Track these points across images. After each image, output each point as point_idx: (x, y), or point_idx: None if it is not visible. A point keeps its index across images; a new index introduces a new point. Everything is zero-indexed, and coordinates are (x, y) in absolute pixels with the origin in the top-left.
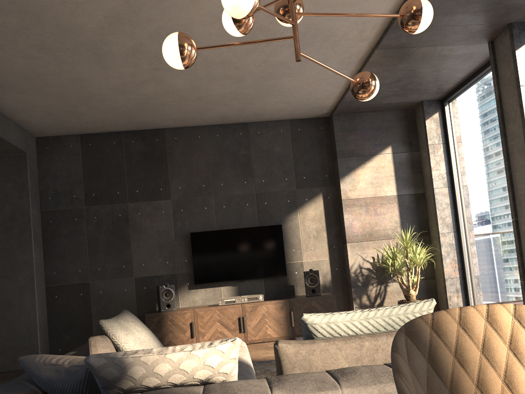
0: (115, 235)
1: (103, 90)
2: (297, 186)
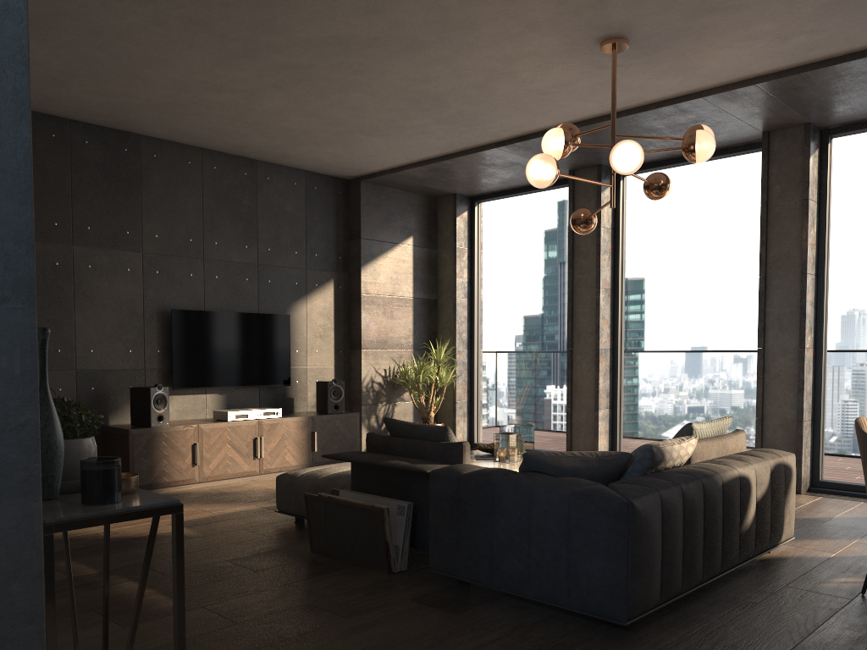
0: (47, 296)
1: (164, 78)
2: (307, 265)
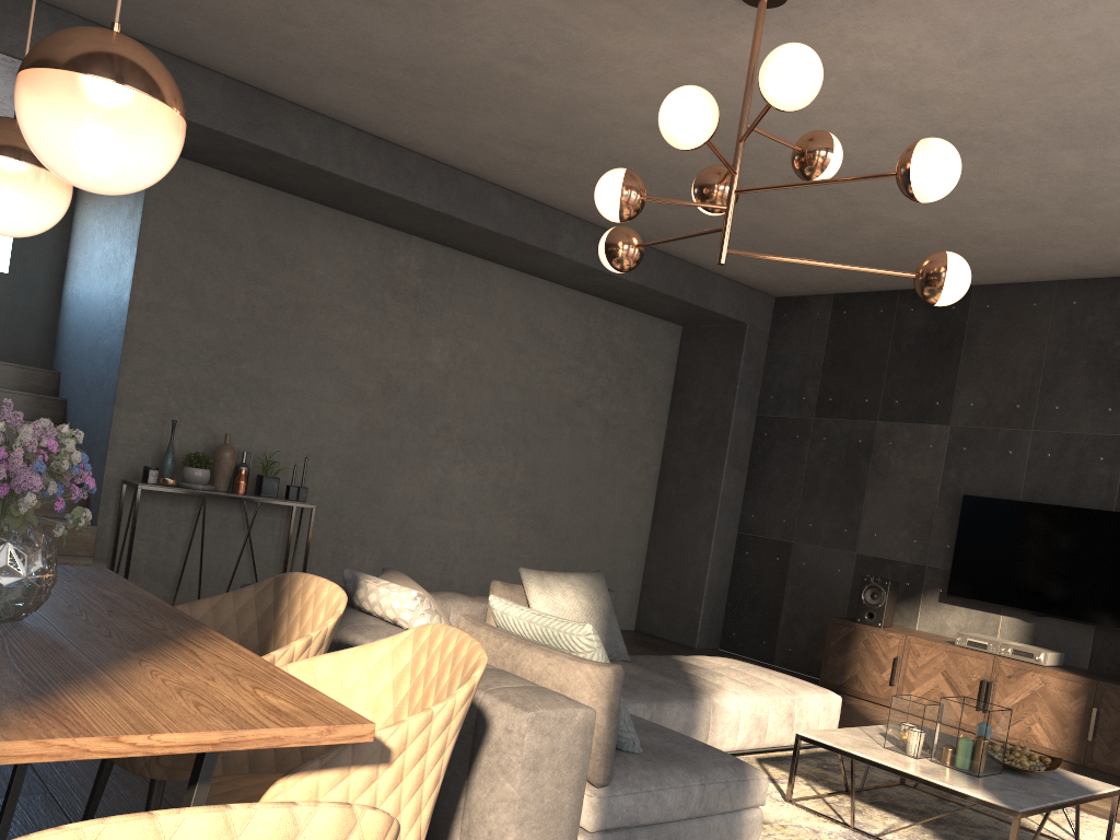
0: (845, 473)
1: (803, 235)
2: None
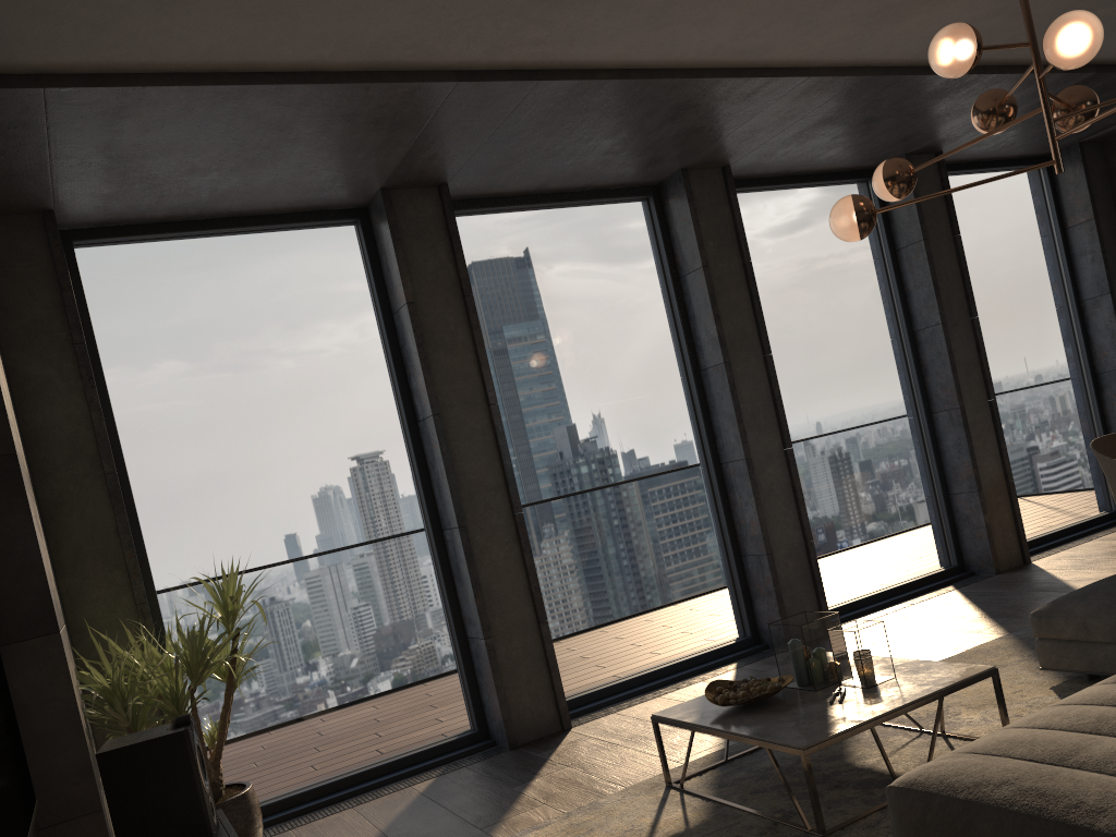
0: None
1: None
2: None
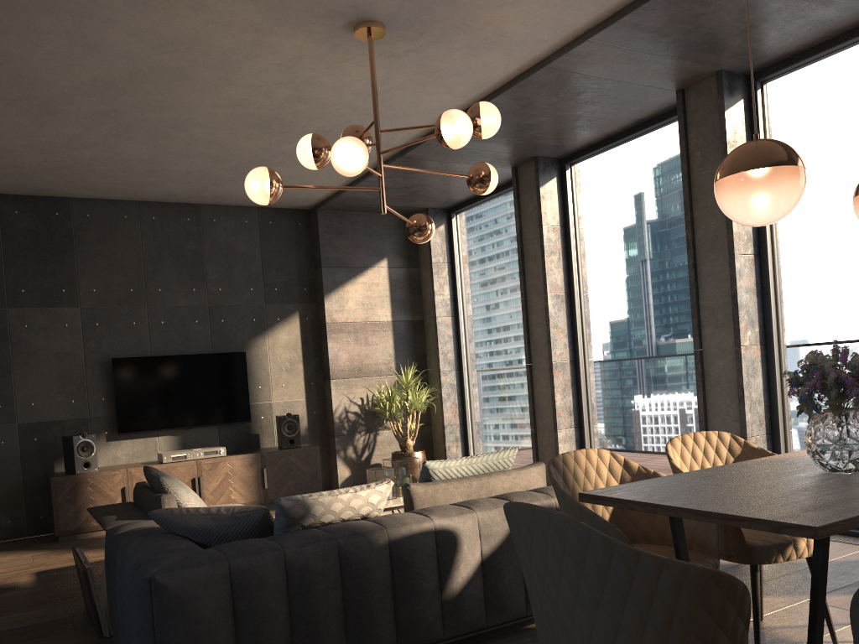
0: None
1: (15, 145)
2: (266, 300)
